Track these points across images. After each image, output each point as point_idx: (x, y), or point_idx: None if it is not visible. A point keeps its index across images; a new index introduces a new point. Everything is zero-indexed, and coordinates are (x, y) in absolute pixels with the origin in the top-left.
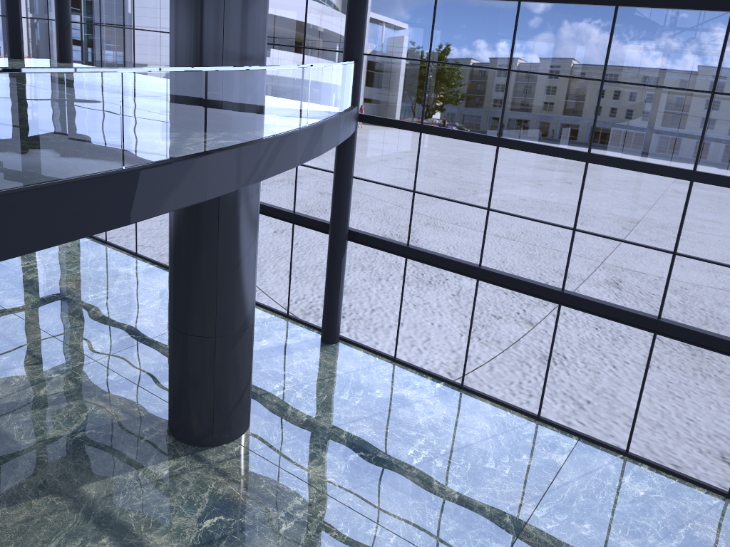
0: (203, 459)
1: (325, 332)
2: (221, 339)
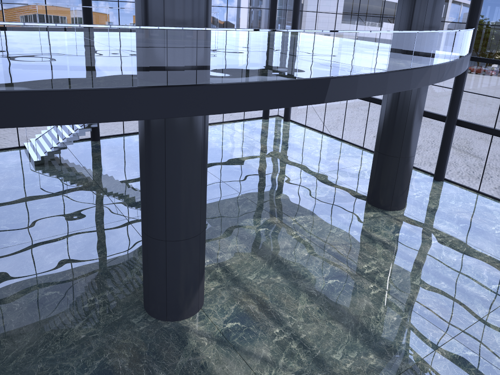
0: (387, 214)
1: (437, 174)
2: (402, 159)
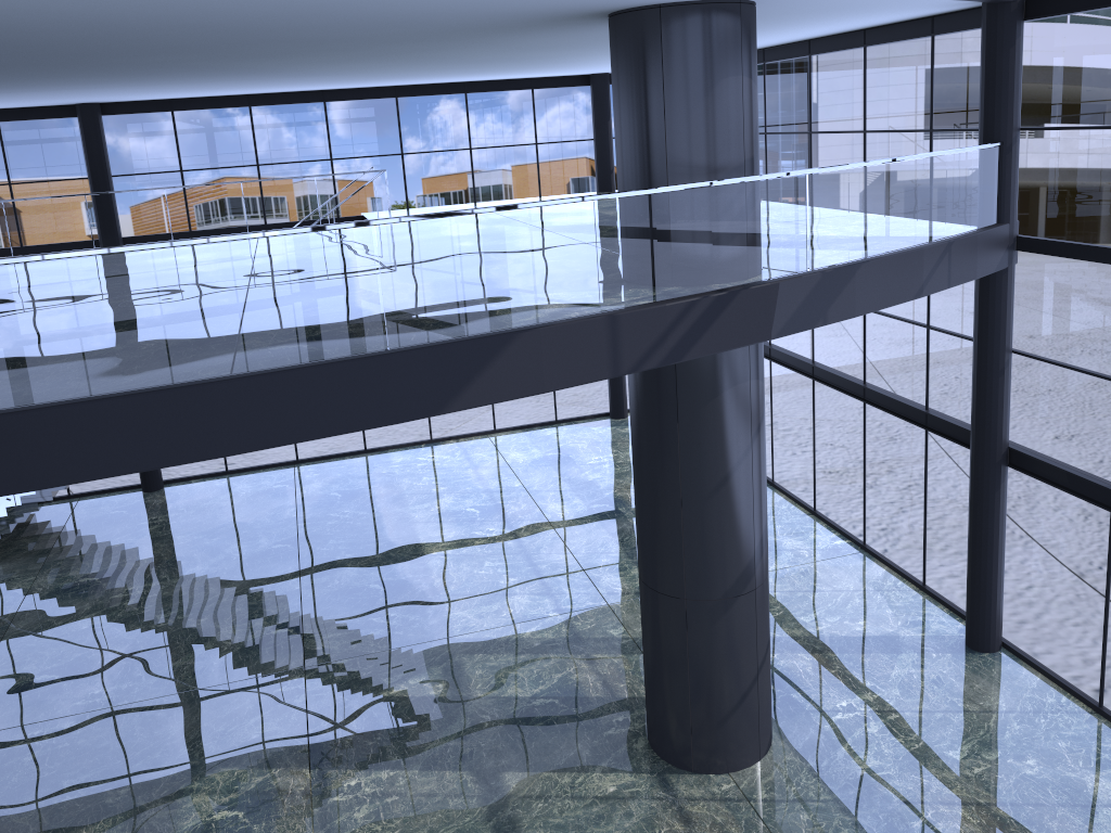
0: (670, 786)
1: (969, 628)
2: (694, 604)
